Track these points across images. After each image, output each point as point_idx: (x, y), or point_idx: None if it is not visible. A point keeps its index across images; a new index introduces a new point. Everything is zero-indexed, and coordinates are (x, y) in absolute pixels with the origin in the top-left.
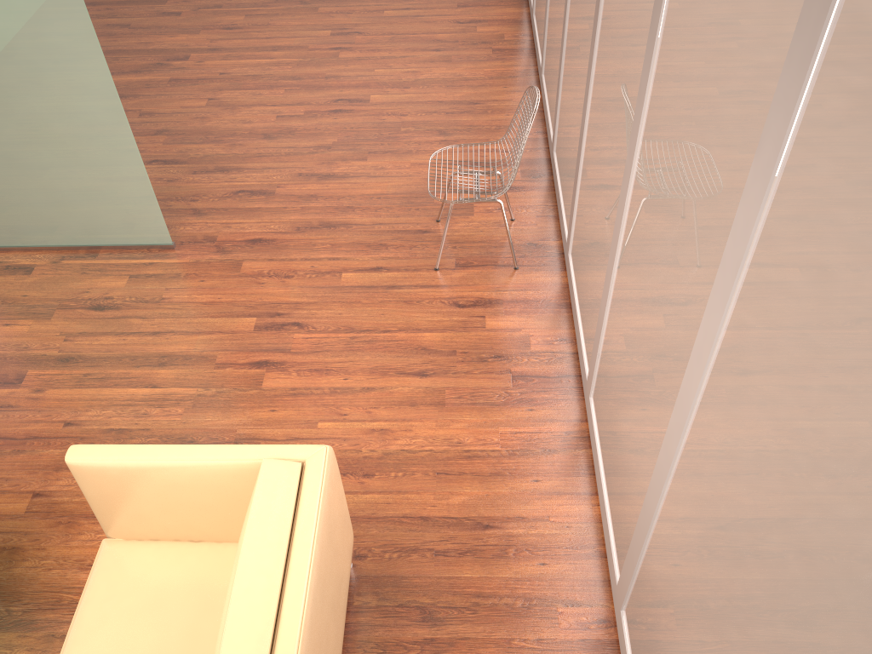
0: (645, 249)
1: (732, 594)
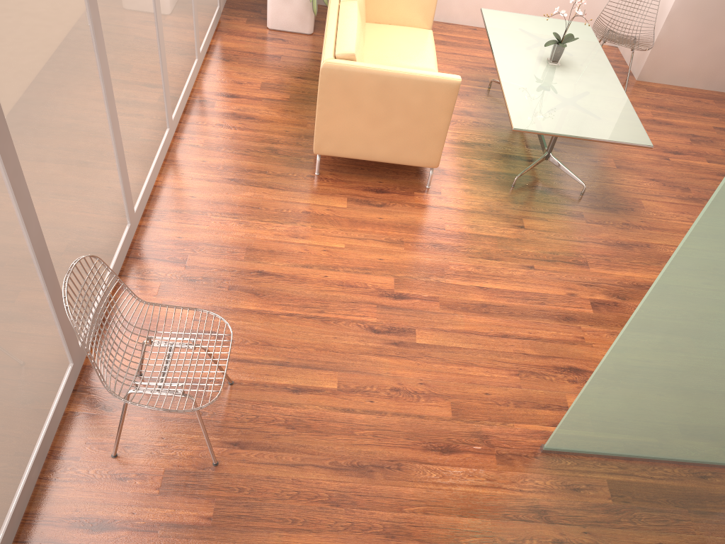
0: None
1: None
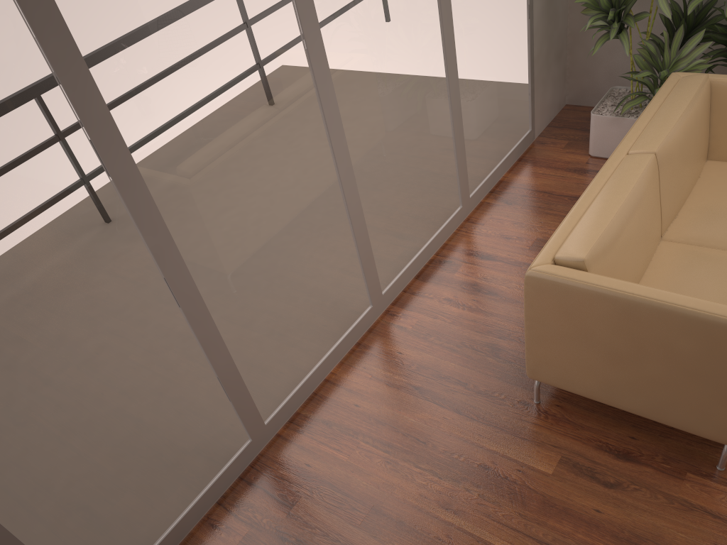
0: (235, 194)
1: (396, 69)
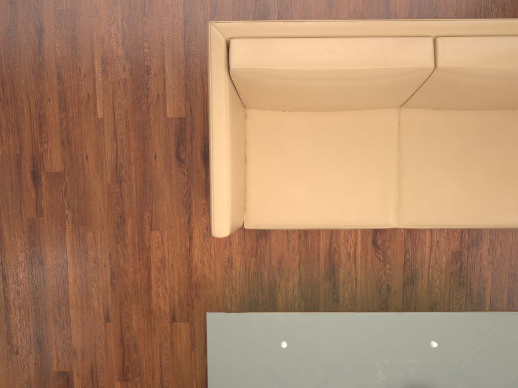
0: None
1: None
